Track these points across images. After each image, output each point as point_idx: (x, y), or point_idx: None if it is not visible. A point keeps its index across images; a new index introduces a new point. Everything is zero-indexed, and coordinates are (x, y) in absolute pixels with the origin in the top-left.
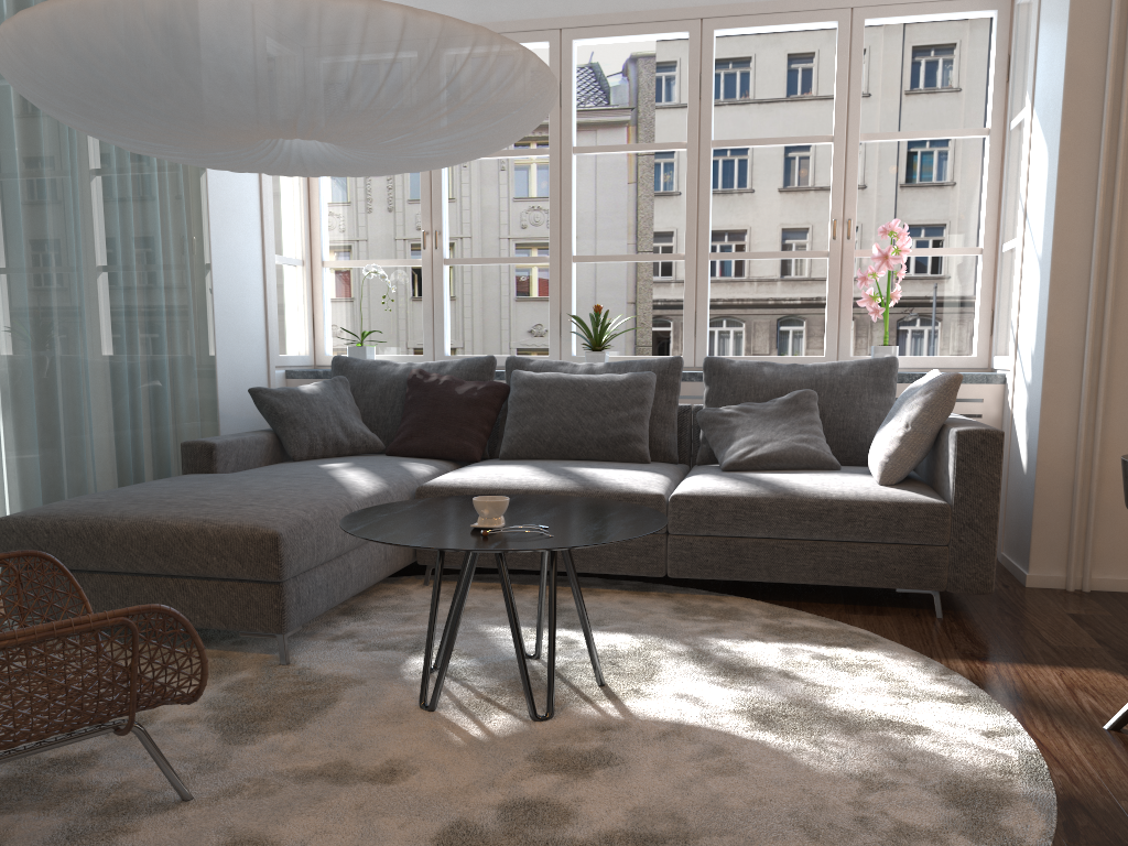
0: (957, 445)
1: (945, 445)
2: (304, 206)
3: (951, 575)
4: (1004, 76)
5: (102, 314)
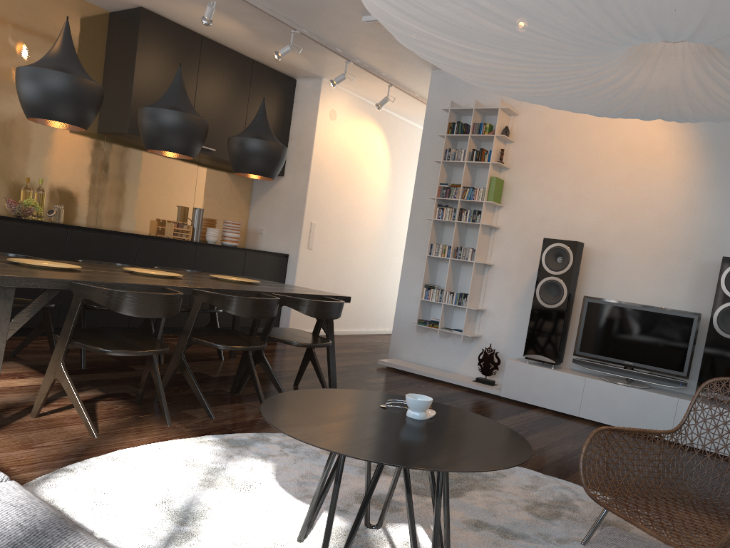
0: None
1: None
2: None
3: None
4: None
5: None
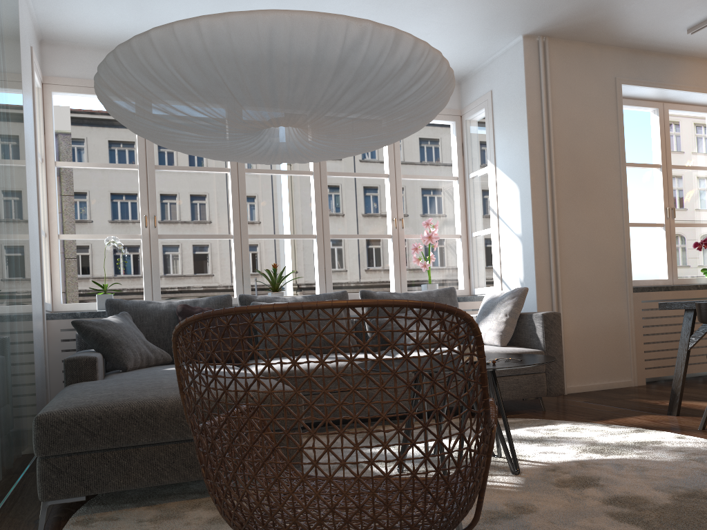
0: (544, 320)
1: (528, 323)
2: (46, 194)
3: (548, 387)
4: (461, 152)
5: (6, 256)
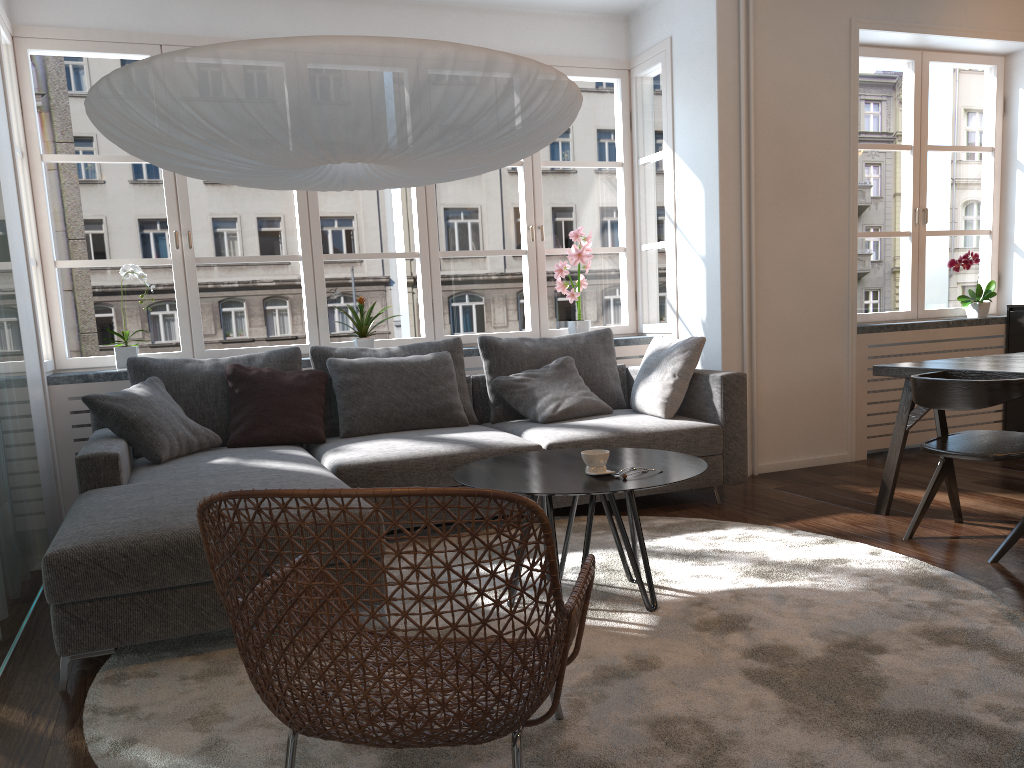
0: (723, 385)
1: (704, 386)
2: (32, 204)
3: (725, 473)
4: (628, 126)
5: None
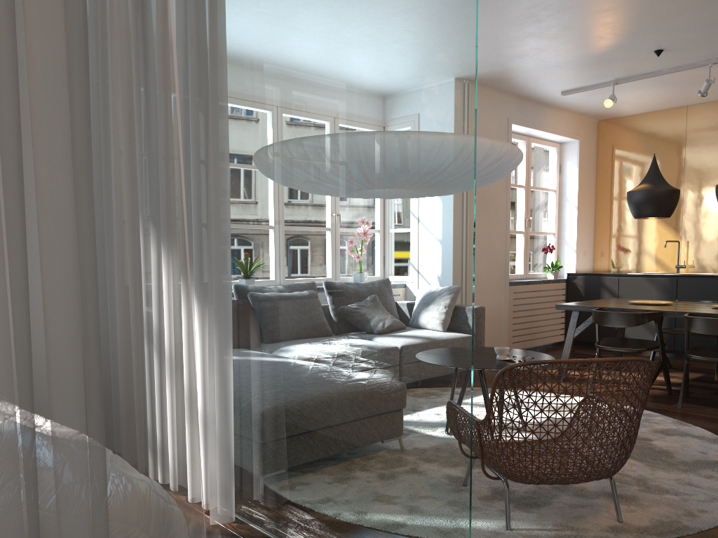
0: (475, 313)
1: None
2: None
3: None
4: None
5: None
